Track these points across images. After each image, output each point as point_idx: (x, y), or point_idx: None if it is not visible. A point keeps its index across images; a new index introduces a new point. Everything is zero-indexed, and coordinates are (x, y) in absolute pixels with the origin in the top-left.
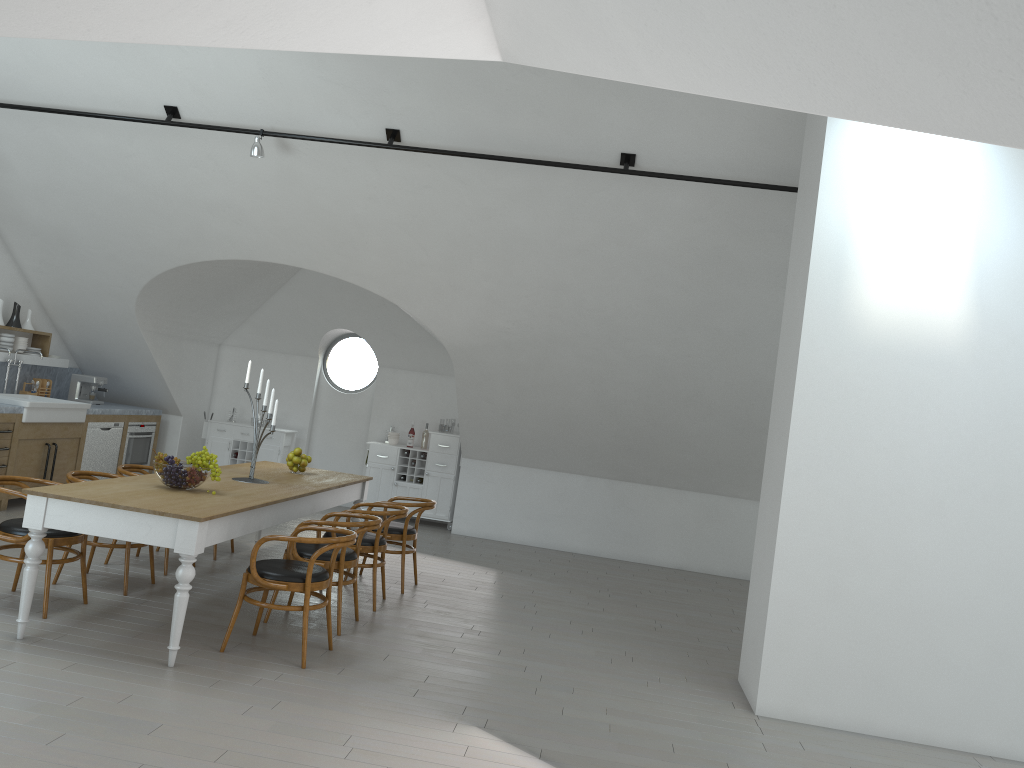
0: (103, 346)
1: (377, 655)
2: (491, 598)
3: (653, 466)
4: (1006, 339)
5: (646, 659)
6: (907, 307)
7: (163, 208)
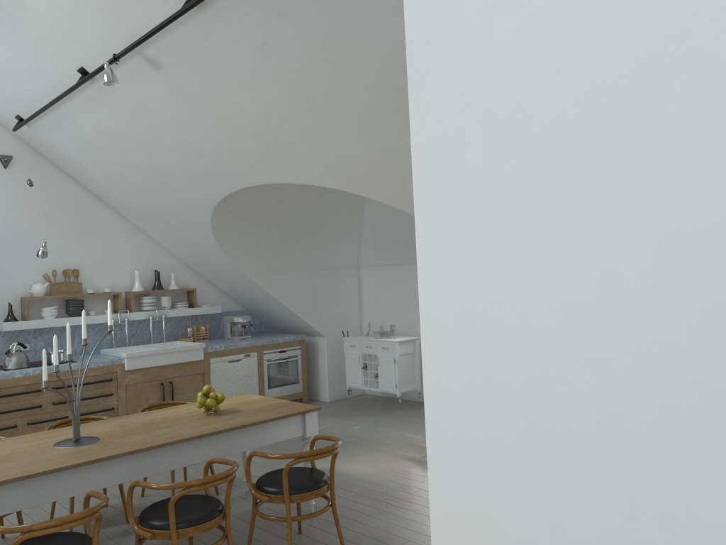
0: (240, 290)
1: None
2: None
3: None
4: None
5: None
6: None
7: (161, 164)
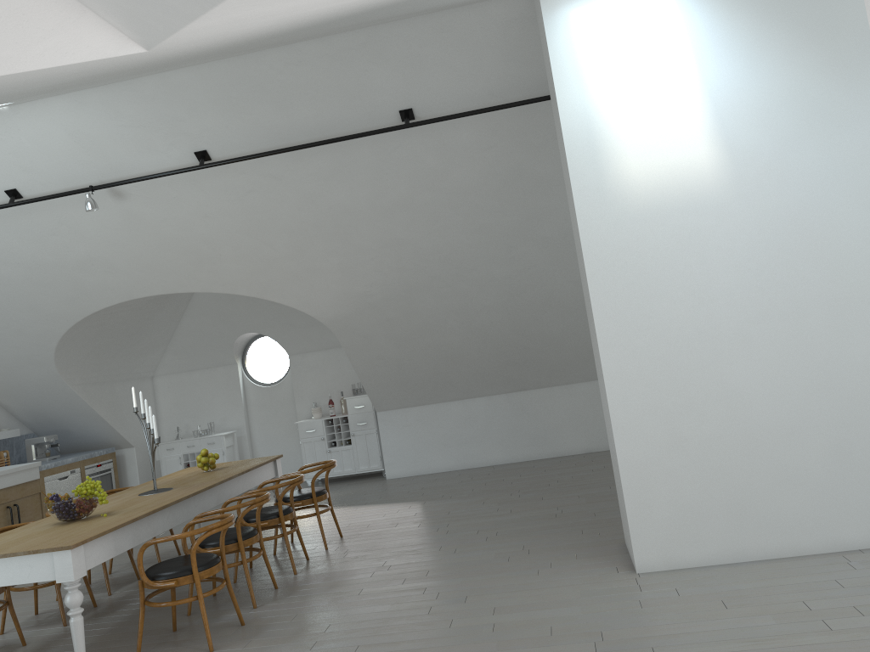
0: (45, 408)
1: (286, 617)
2: (408, 530)
3: (538, 371)
4: (760, 168)
5: (542, 548)
6: (663, 167)
7: (42, 278)
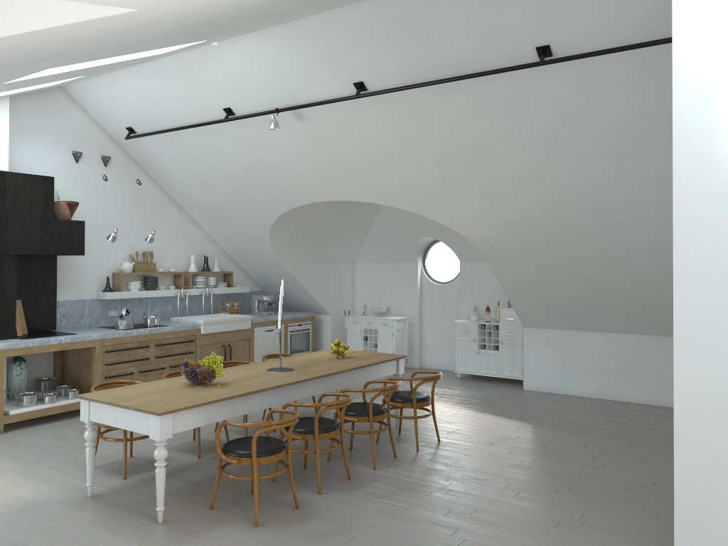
0: (267, 274)
1: (331, 514)
2: (496, 454)
3: None
4: None
5: (599, 523)
6: None
7: (255, 178)
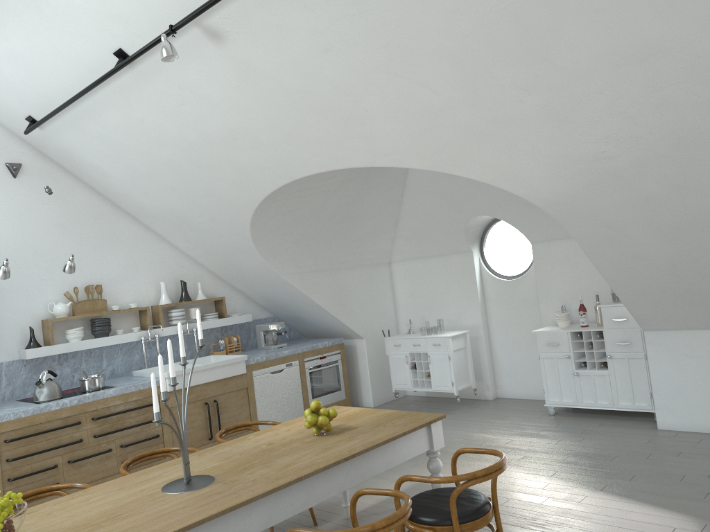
0: (272, 295)
1: None
2: None
3: None
4: None
5: None
6: None
7: (201, 159)
